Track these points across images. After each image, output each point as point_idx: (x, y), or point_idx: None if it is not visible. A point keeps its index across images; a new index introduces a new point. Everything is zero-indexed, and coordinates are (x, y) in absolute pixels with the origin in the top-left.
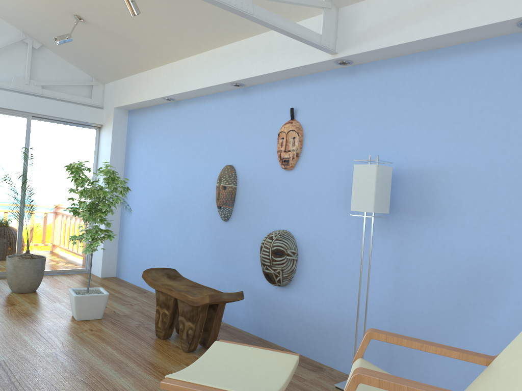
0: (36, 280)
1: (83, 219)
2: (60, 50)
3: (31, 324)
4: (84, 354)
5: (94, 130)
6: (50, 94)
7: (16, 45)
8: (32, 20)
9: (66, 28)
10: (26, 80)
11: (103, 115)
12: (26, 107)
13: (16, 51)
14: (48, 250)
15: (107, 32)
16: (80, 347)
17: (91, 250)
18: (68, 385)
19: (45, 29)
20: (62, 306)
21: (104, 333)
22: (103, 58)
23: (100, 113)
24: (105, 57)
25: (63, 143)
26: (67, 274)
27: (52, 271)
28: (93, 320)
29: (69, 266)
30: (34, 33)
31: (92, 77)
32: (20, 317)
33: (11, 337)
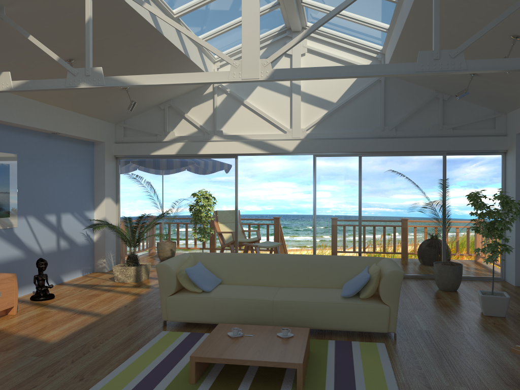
0: (455, 282)
1: (482, 236)
2: (464, 96)
3: (449, 312)
4: (484, 337)
5: (499, 155)
6: (459, 133)
7: (430, 101)
8: (440, 81)
9: (465, 82)
10: (440, 126)
11: (506, 141)
12: (441, 147)
13: (431, 106)
14: (467, 259)
15: (497, 78)
16: (482, 333)
17: (491, 260)
18: (467, 352)
19: (450, 85)
20: (474, 304)
21: (504, 327)
22: (499, 95)
23: (503, 140)
24: (501, 94)
25: (473, 170)
26: (484, 280)
27: (471, 276)
28: (497, 317)
29: (485, 274)
30: (443, 89)
31: (494, 110)
32: (442, 307)
33: (434, 318)
